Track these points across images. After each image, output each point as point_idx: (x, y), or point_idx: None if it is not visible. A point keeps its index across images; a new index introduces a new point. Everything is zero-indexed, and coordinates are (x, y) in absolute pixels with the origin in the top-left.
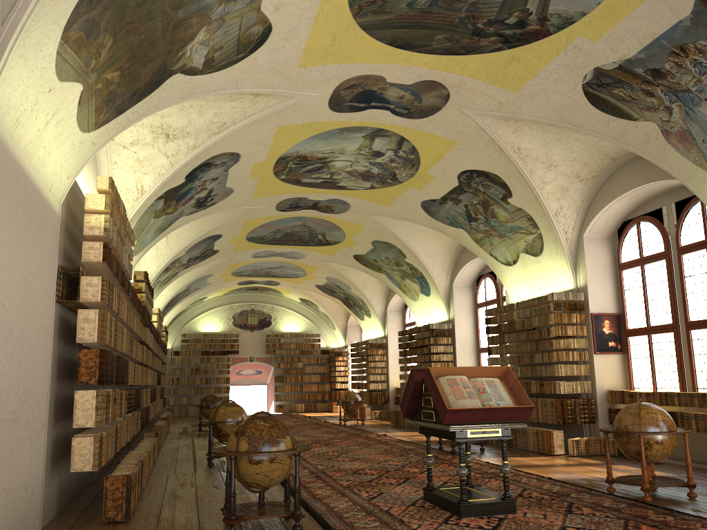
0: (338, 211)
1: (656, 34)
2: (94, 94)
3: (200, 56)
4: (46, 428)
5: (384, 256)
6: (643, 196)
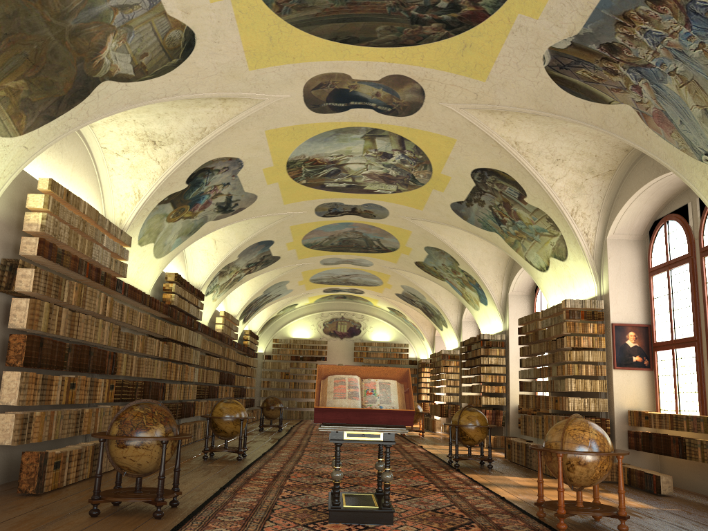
0: (380, 216)
1: (593, 3)
2: None
3: (124, 63)
4: None
5: (441, 263)
6: (666, 191)
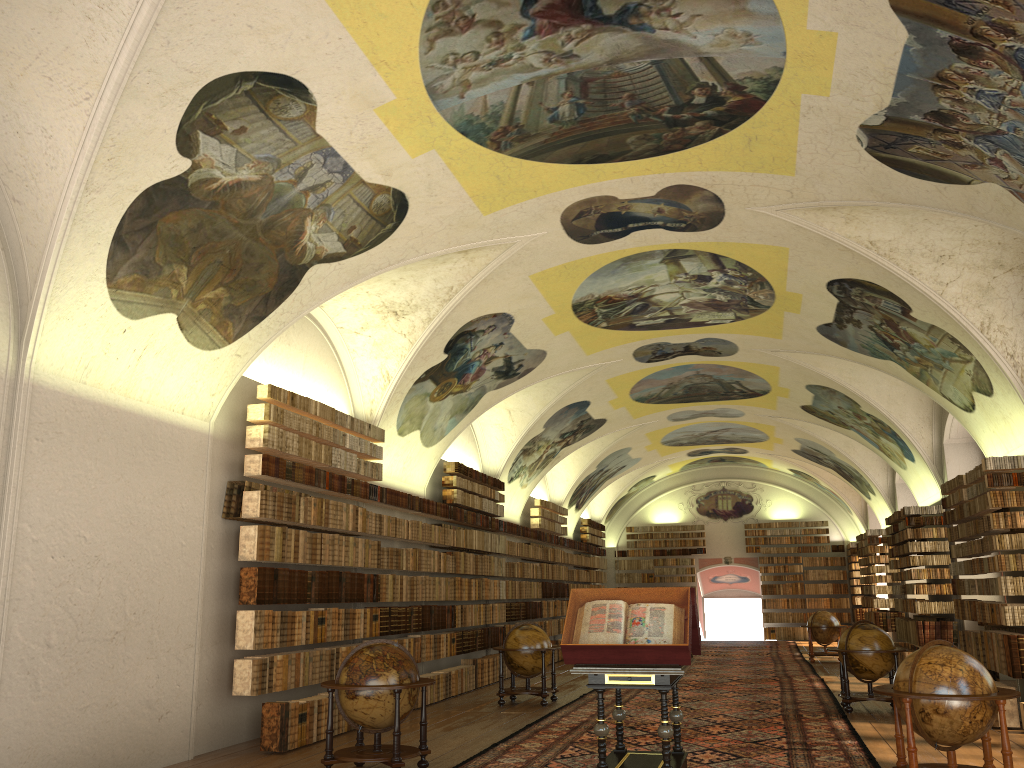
0: (727, 352)
1: (892, 68)
2: (199, 315)
3: (331, 242)
4: (196, 648)
5: (836, 405)
6: None
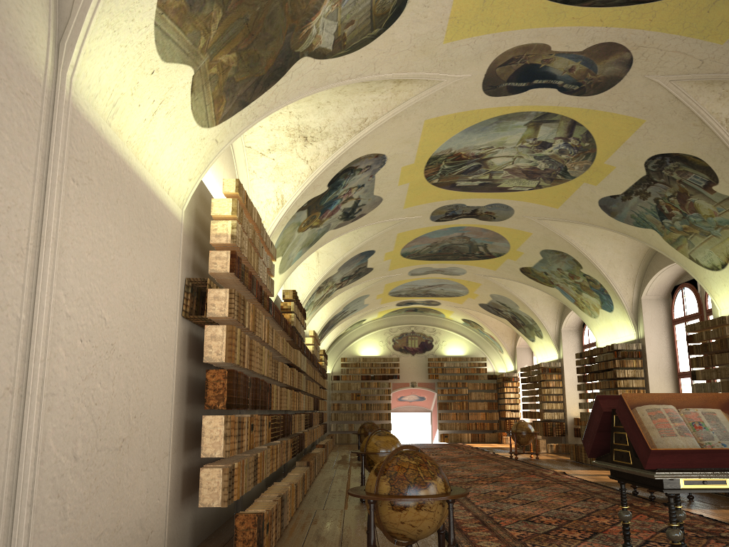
0: (500, 218)
1: None
2: (208, 80)
3: (328, 33)
4: (170, 457)
5: (556, 267)
6: None
